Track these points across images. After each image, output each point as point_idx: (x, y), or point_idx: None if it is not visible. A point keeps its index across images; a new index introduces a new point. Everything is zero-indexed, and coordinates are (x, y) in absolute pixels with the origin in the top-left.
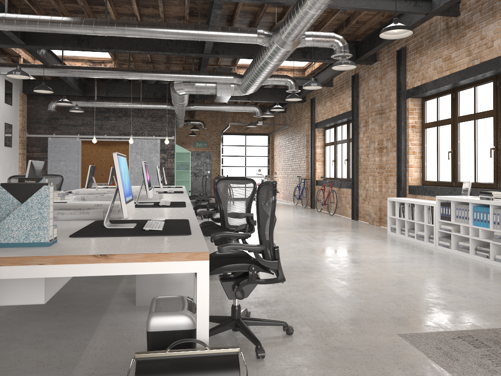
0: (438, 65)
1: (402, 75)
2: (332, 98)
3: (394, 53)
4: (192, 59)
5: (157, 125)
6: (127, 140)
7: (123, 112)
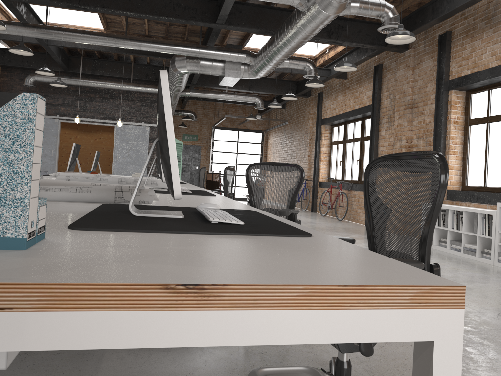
0: (497, 50)
1: (445, 62)
2: (345, 91)
3: (434, 39)
4: (194, 37)
5: (147, 110)
6: (113, 125)
7: (109, 94)
